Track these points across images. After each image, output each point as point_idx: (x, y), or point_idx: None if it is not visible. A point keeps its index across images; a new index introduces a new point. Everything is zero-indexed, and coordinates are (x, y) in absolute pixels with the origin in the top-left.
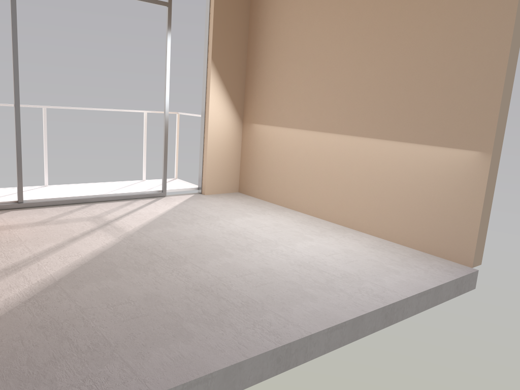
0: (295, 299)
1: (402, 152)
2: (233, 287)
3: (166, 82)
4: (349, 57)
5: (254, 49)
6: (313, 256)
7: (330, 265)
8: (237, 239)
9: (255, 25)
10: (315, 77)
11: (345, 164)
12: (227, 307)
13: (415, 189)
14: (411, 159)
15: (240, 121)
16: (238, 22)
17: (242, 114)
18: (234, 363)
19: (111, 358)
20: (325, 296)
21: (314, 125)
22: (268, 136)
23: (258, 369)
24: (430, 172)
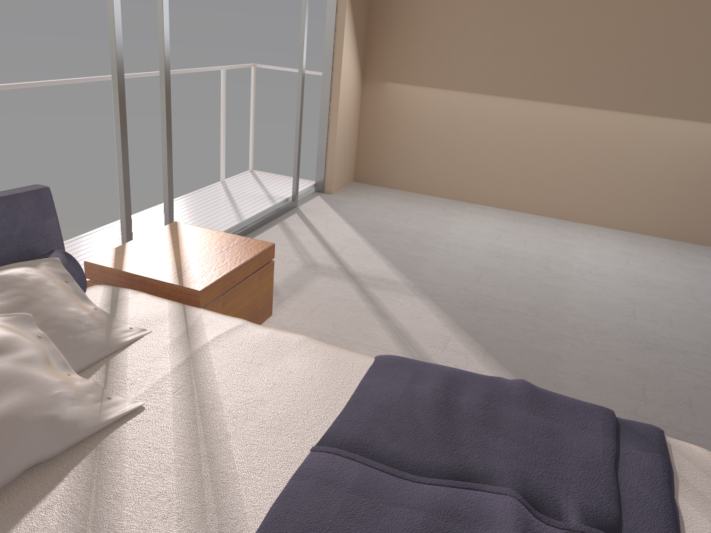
0: None
1: (652, 128)
2: (661, 334)
3: (305, 26)
4: (578, 1)
5: None
6: (622, 270)
7: (655, 277)
8: (520, 263)
9: None
10: (516, 23)
11: (562, 142)
12: None
13: (666, 171)
14: (664, 136)
15: (361, 77)
16: None
17: (363, 66)
18: None
19: None
20: None
21: (509, 90)
22: (418, 102)
23: None
24: (689, 152)
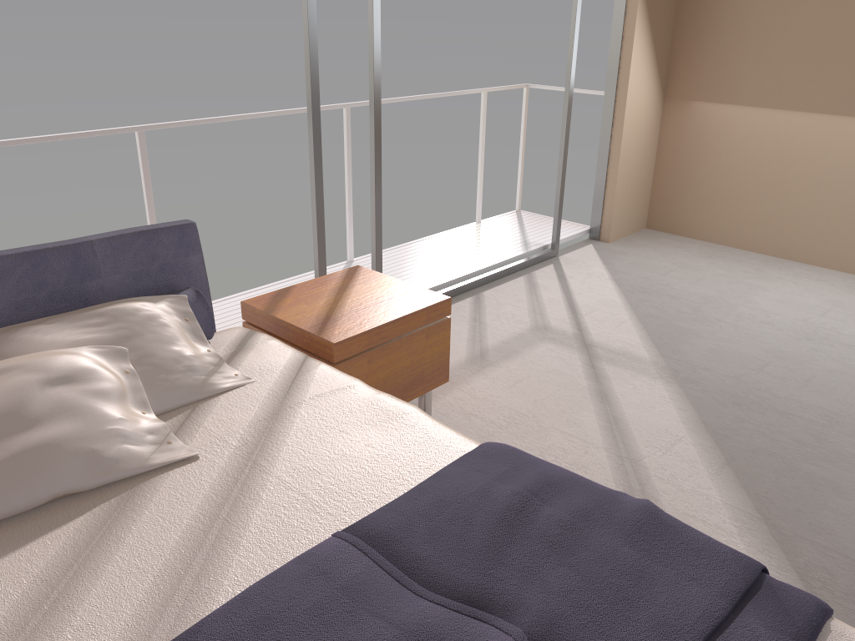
0: None
1: None
2: None
3: (575, 36)
4: None
5: None
6: None
7: None
8: (841, 351)
9: None
10: None
11: None
12: None
13: None
14: None
15: (661, 96)
16: None
17: (665, 82)
18: None
19: None
20: None
21: None
22: (736, 126)
23: None
24: None
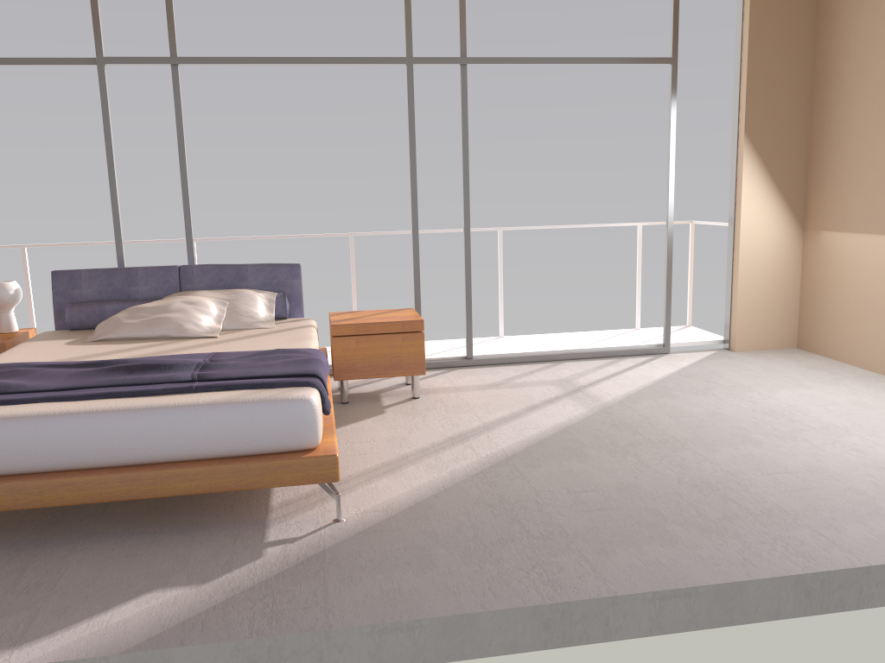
0: (855, 516)
1: None
2: (752, 488)
3: (669, 178)
4: None
5: (823, 105)
6: None
7: None
8: (776, 421)
9: (823, 65)
10: None
11: None
12: (737, 513)
13: None
14: None
15: (798, 228)
16: (793, 65)
17: (803, 215)
18: (730, 582)
19: (567, 549)
20: None
21: None
22: (849, 251)
23: (772, 599)
24: None
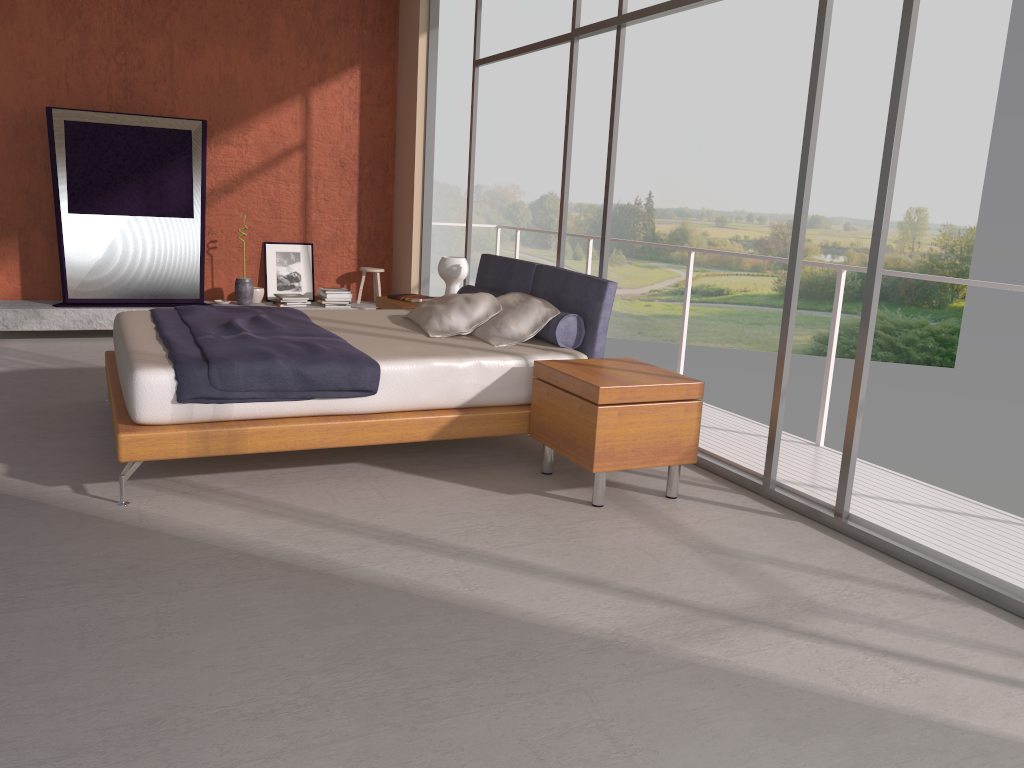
0: None
1: None
2: None
3: None
4: None
5: None
6: None
7: None
8: None
9: None
10: None
11: None
12: (1, 756)
13: None
14: None
15: None
16: None
17: None
18: None
19: None
20: None
21: None
22: None
23: None
24: None
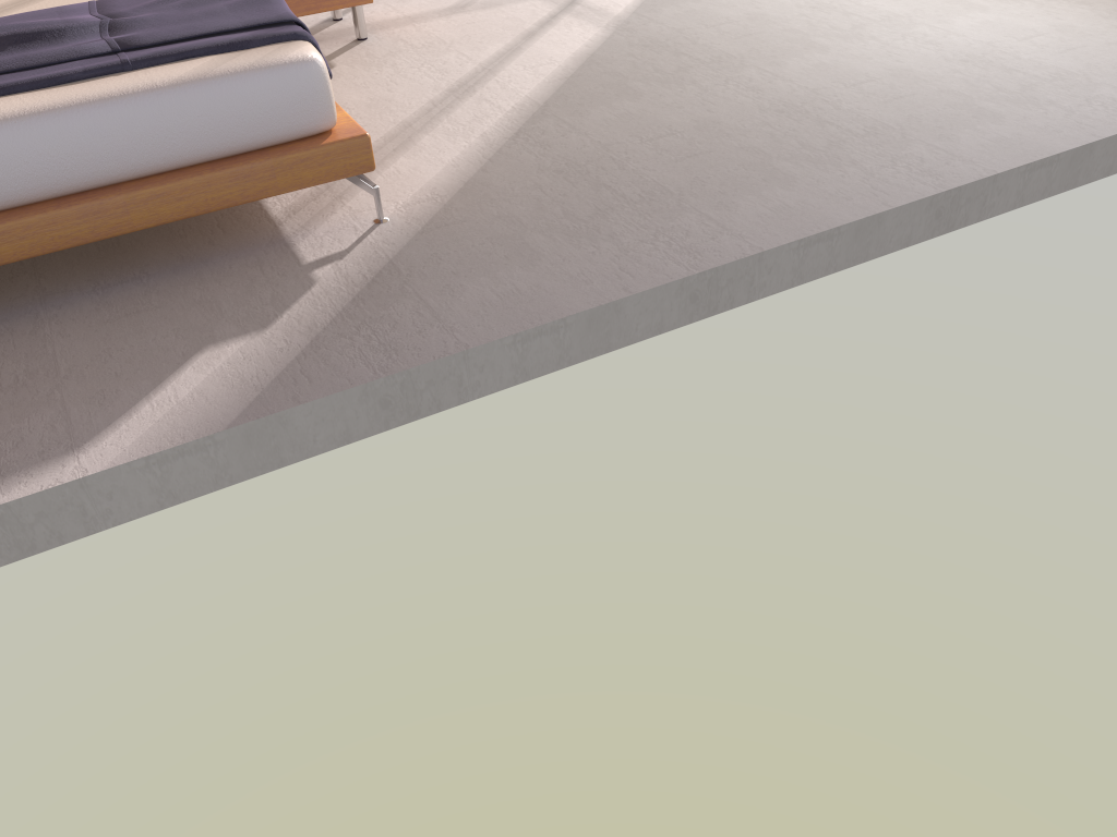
0: (961, 121)
1: None
2: (843, 105)
3: None
4: None
5: None
6: (990, 43)
7: (1028, 58)
8: (830, 17)
9: None
10: None
11: None
12: (841, 137)
13: None
14: None
15: None
16: None
17: None
18: (871, 215)
19: (680, 209)
20: (1020, 115)
21: None
22: None
23: (906, 227)
24: None
